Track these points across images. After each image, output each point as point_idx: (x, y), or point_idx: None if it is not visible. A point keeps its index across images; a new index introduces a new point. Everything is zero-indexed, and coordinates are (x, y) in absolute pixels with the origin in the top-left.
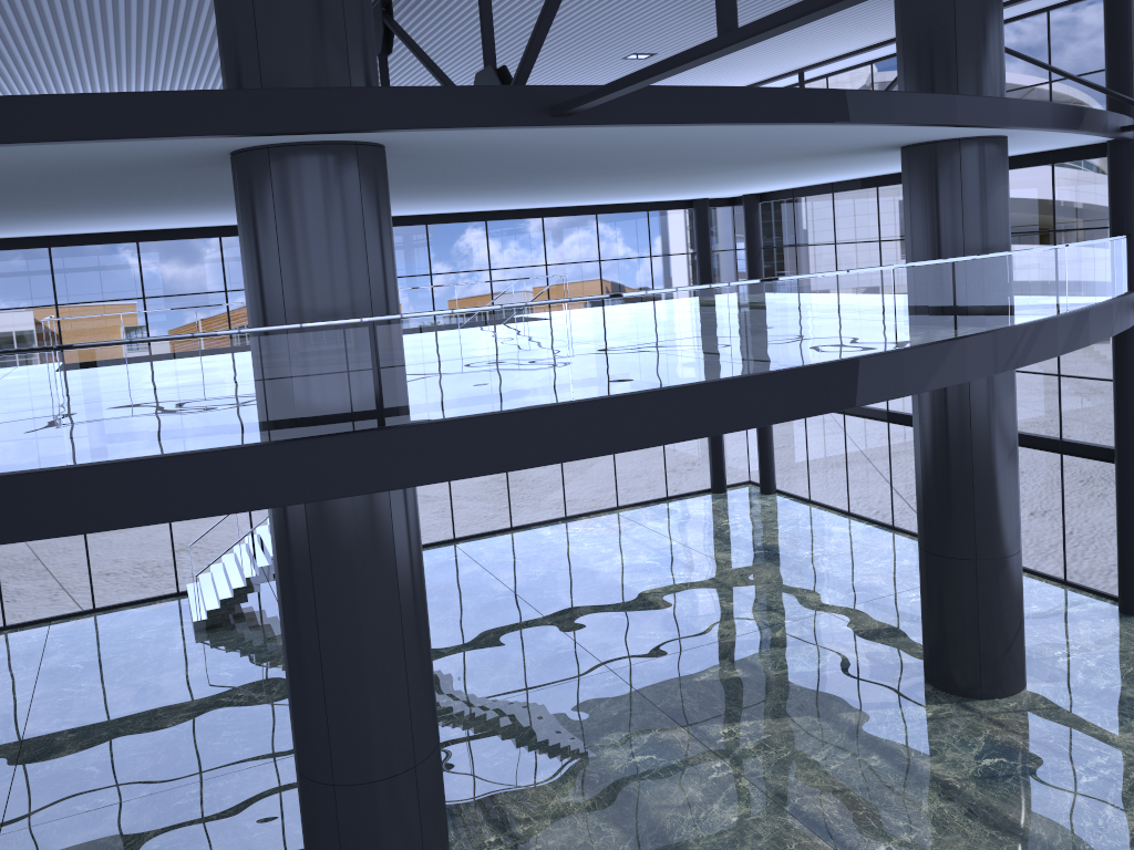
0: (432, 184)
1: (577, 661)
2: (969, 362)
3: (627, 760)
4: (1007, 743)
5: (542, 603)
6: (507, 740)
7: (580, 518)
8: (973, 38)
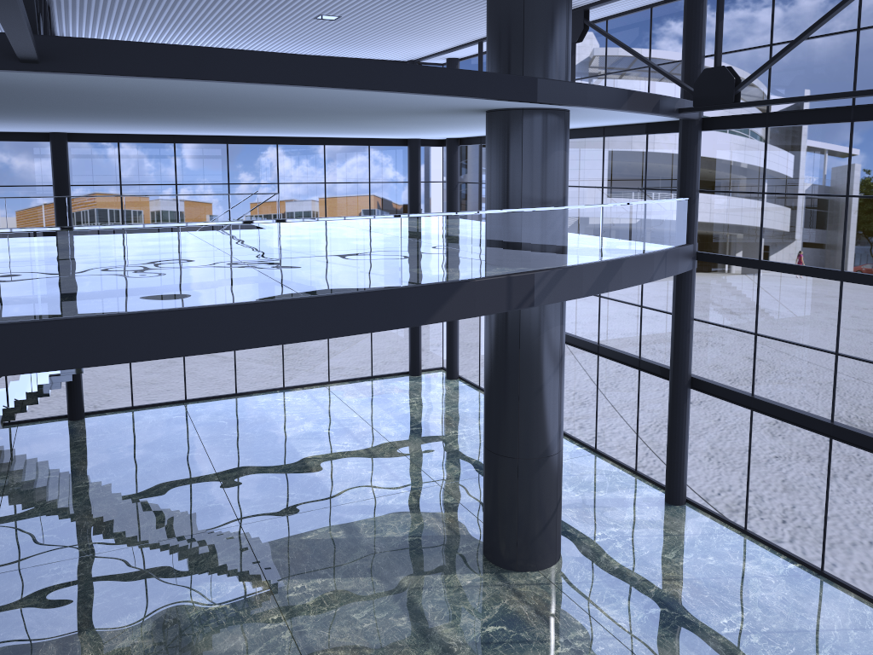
0: (90, 112)
1: (218, 514)
2: (479, 300)
3: (204, 608)
4: (515, 612)
5: (221, 461)
6: (119, 583)
7: (295, 389)
8: (538, 24)
